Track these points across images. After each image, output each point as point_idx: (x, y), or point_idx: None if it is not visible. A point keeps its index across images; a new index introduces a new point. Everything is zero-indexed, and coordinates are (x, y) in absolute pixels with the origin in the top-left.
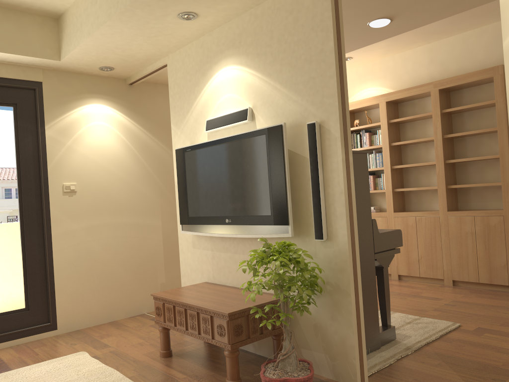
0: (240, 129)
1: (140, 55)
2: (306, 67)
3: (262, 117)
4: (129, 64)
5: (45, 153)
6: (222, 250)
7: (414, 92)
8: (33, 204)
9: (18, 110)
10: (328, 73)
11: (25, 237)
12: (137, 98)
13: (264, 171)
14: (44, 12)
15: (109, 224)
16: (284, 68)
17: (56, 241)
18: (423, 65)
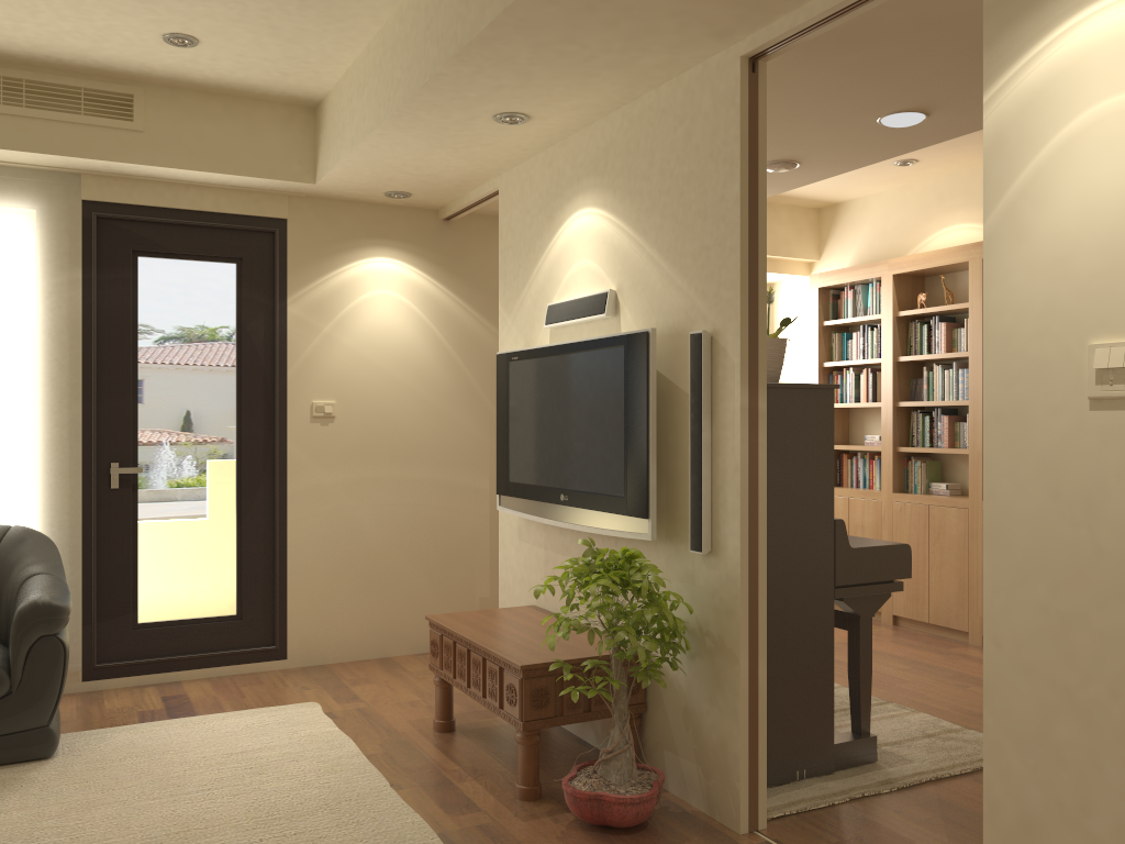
0: (597, 328)
1: (451, 175)
2: (698, 226)
3: (630, 310)
4: (435, 188)
5: (285, 347)
6: (560, 550)
7: None
8: (259, 435)
9: (244, 269)
10: (729, 243)
11: (243, 492)
12: (459, 245)
13: (618, 414)
14: (292, 99)
15: (389, 479)
16: (666, 223)
17: (294, 503)
18: None
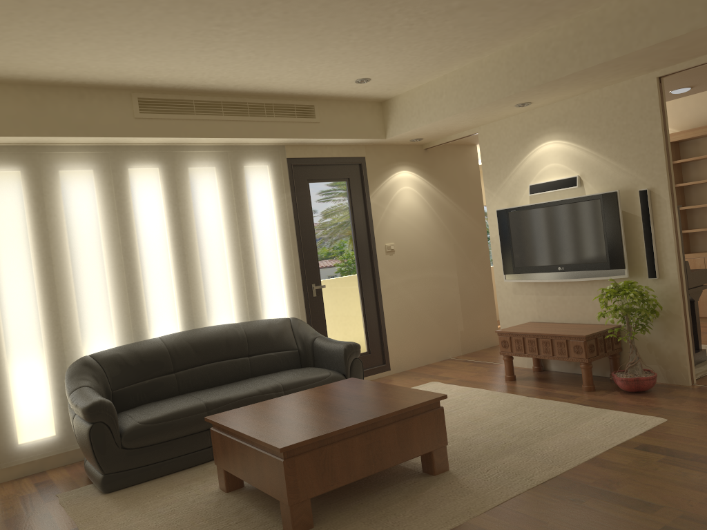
0: (567, 193)
1: (456, 129)
2: (635, 146)
3: (590, 183)
4: (439, 135)
5: (372, 219)
6: (548, 293)
7: (699, 133)
8: (366, 263)
9: (350, 183)
10: (657, 152)
11: (363, 292)
12: (432, 161)
13: (598, 227)
14: (376, 99)
15: (419, 278)
16: (613, 145)
17: (384, 294)
18: (706, 103)
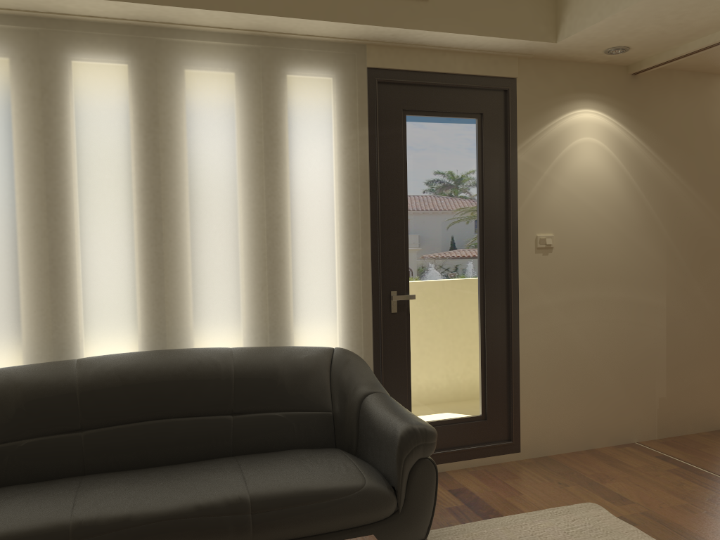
0: None
1: (700, 23)
2: None
3: None
4: (663, 40)
5: (516, 189)
6: None
7: None
8: (496, 264)
9: (484, 123)
10: None
11: (485, 313)
12: (643, 96)
13: None
14: None
15: (592, 299)
16: None
17: (524, 322)
18: None
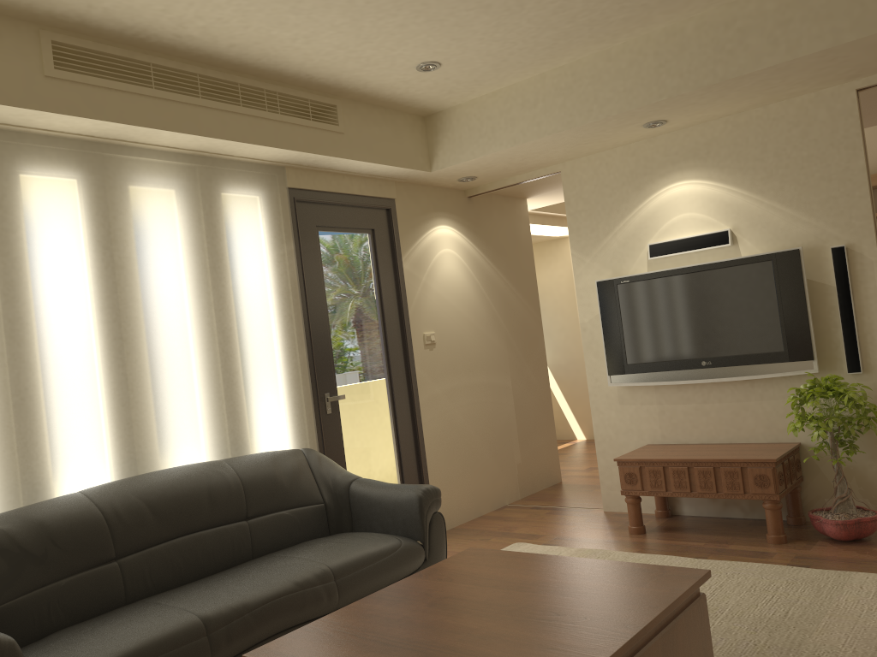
0: (710, 255)
1: (532, 163)
2: (822, 185)
3: (749, 240)
4: (502, 173)
5: (405, 294)
6: (679, 401)
7: None
8: (398, 362)
9: (376, 237)
10: (857, 193)
11: (395, 406)
12: (477, 215)
13: (770, 302)
14: (421, 110)
15: (466, 385)
16: (786, 185)
17: (423, 410)
18: None
